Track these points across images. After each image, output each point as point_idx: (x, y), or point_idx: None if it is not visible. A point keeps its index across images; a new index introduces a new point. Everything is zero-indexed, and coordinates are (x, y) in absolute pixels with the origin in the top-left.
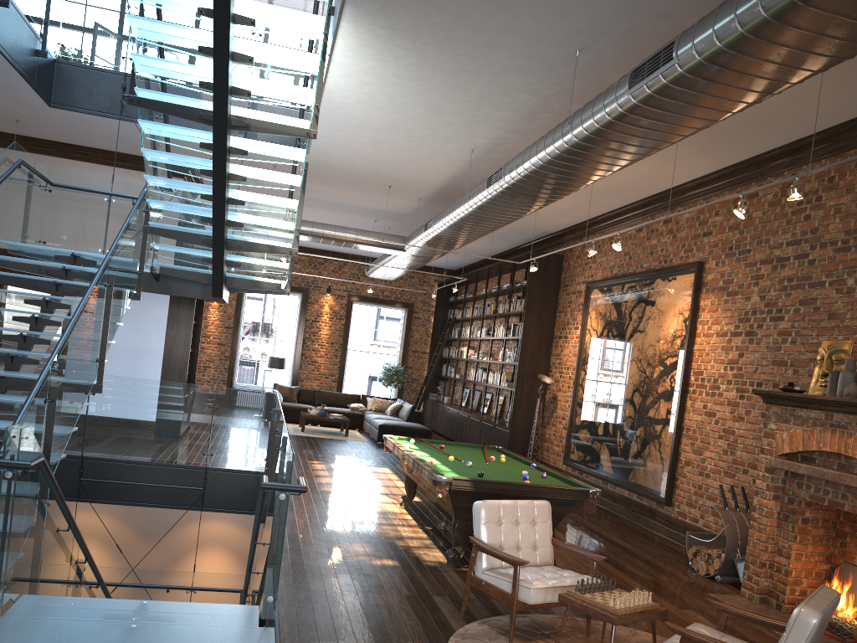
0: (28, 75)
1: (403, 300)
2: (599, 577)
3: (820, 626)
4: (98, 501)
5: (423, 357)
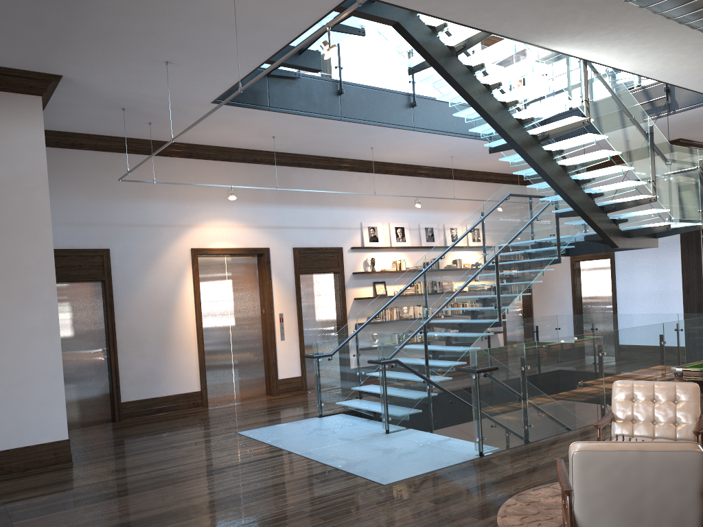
0: None
1: None
2: None
3: (597, 464)
4: None
5: None
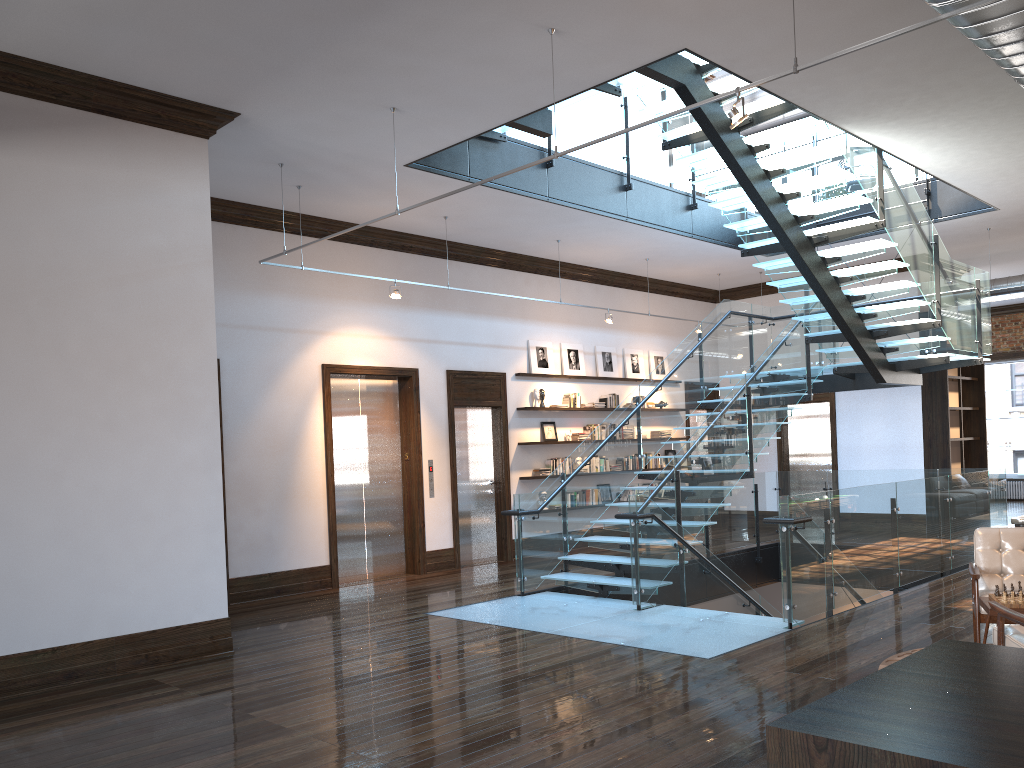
0: (734, 243)
1: None
2: None
3: None
4: None
5: None
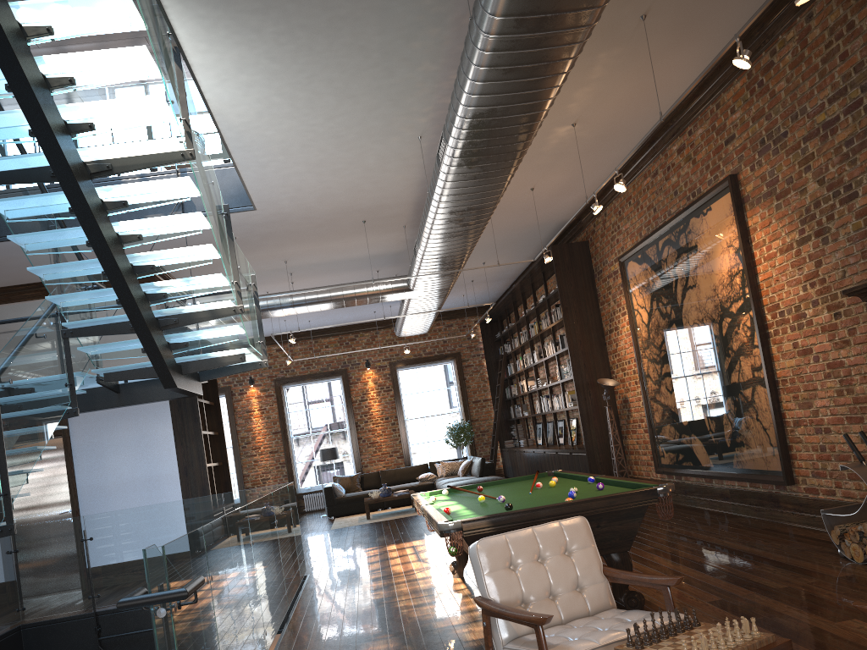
0: None
1: (448, 351)
2: (712, 603)
3: None
4: None
5: (487, 404)
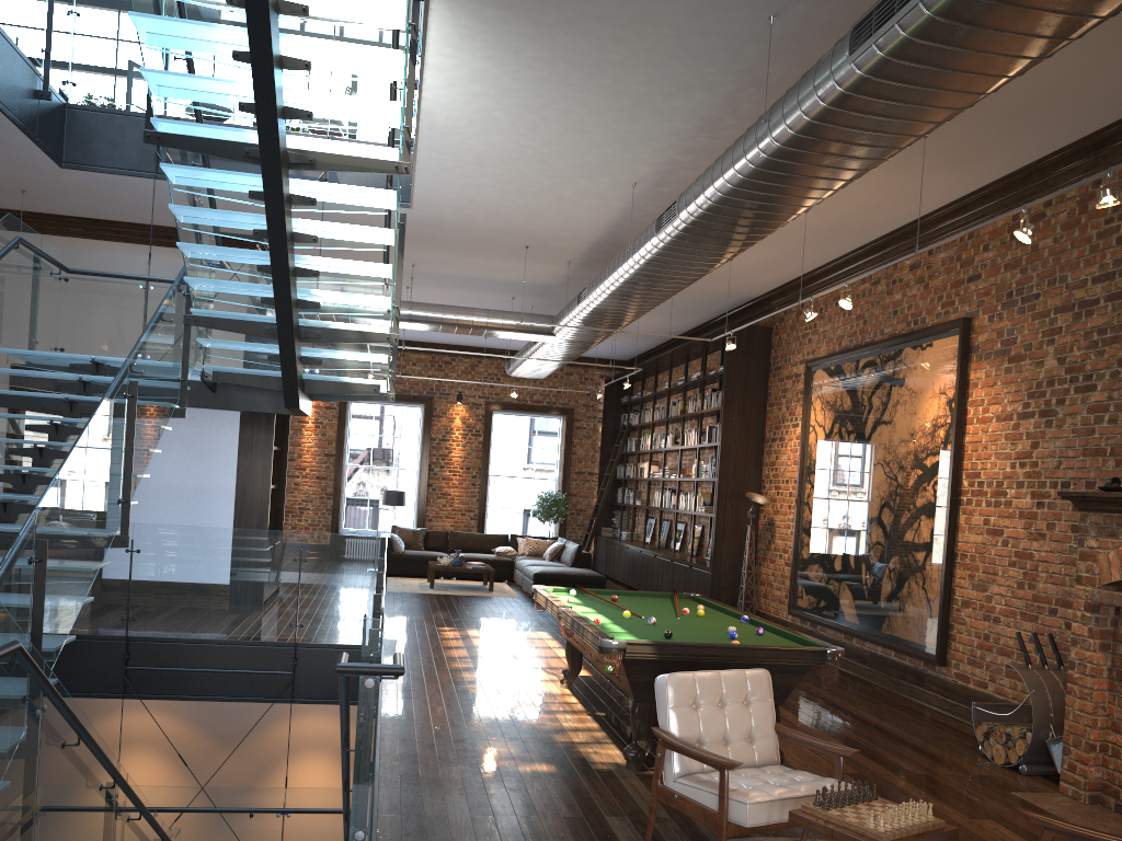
0: (26, 124)
1: (560, 404)
2: (849, 775)
3: None
4: (151, 697)
5: (591, 479)
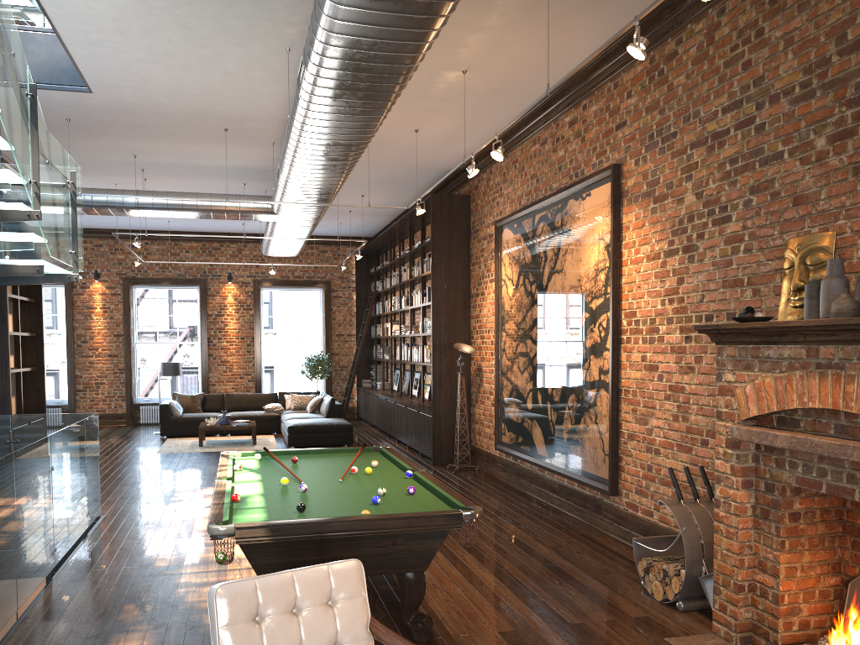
0: None
1: (318, 278)
2: (502, 634)
3: None
4: None
5: (350, 340)
